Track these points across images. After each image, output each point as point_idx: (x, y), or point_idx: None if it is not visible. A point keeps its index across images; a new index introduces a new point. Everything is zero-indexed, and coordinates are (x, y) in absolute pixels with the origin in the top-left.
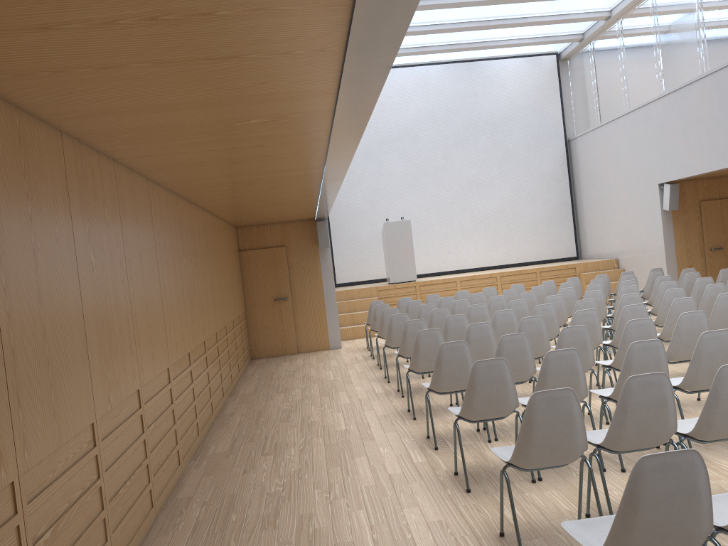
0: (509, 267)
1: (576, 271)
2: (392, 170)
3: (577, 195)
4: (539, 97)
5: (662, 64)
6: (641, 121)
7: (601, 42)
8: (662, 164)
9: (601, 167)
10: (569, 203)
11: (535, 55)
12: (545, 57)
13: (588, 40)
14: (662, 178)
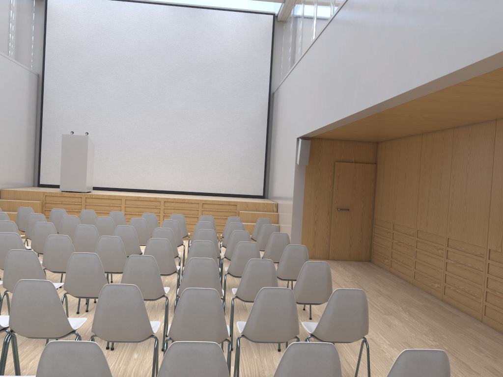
0: (202, 195)
1: (236, 208)
2: (107, 91)
3: (271, 142)
4: (252, 50)
5: (316, 22)
6: (297, 76)
7: (296, 4)
8: (300, 119)
9: (280, 118)
10: (264, 148)
11: (254, 12)
12: (263, 15)
13: (290, 2)
14: (298, 133)
